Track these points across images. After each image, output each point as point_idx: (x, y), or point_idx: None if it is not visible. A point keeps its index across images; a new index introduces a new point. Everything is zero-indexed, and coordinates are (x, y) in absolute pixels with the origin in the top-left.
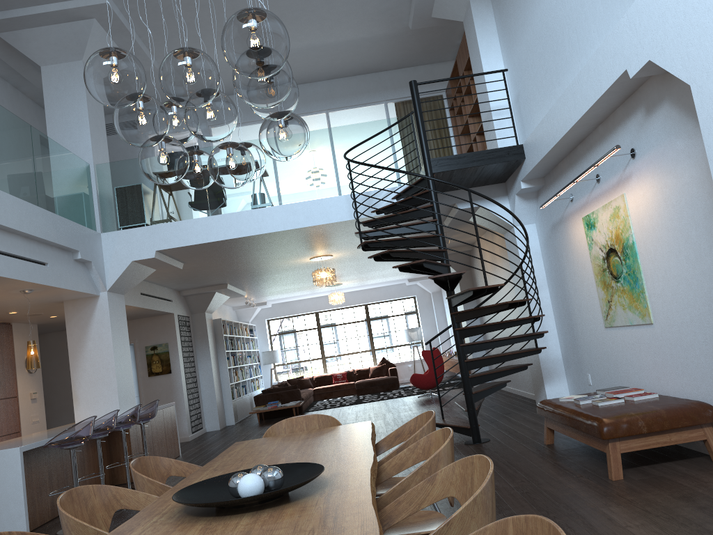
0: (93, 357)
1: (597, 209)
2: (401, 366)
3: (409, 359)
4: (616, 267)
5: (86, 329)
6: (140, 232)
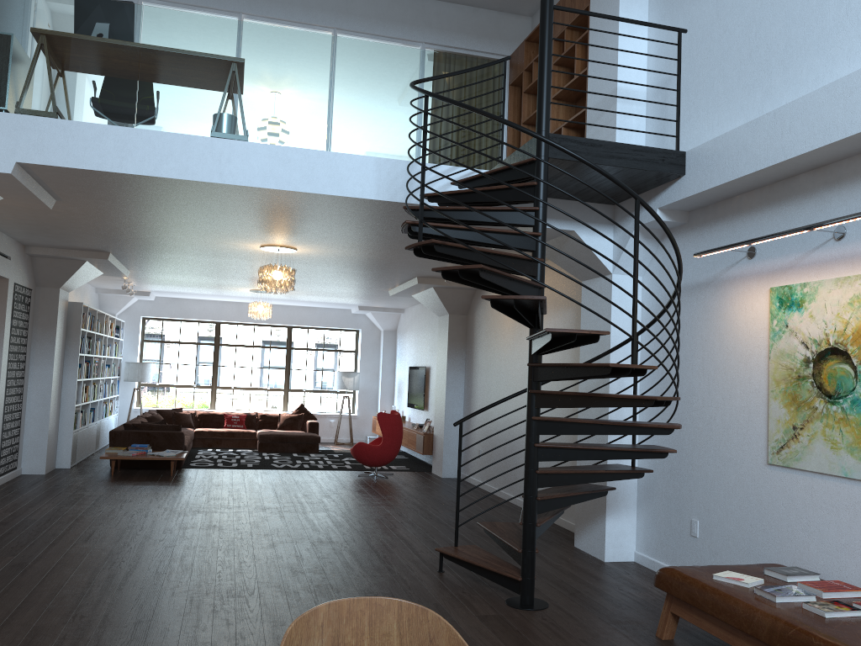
0: None
1: (818, 280)
2: (320, 420)
3: (332, 412)
4: (838, 379)
5: None
6: None
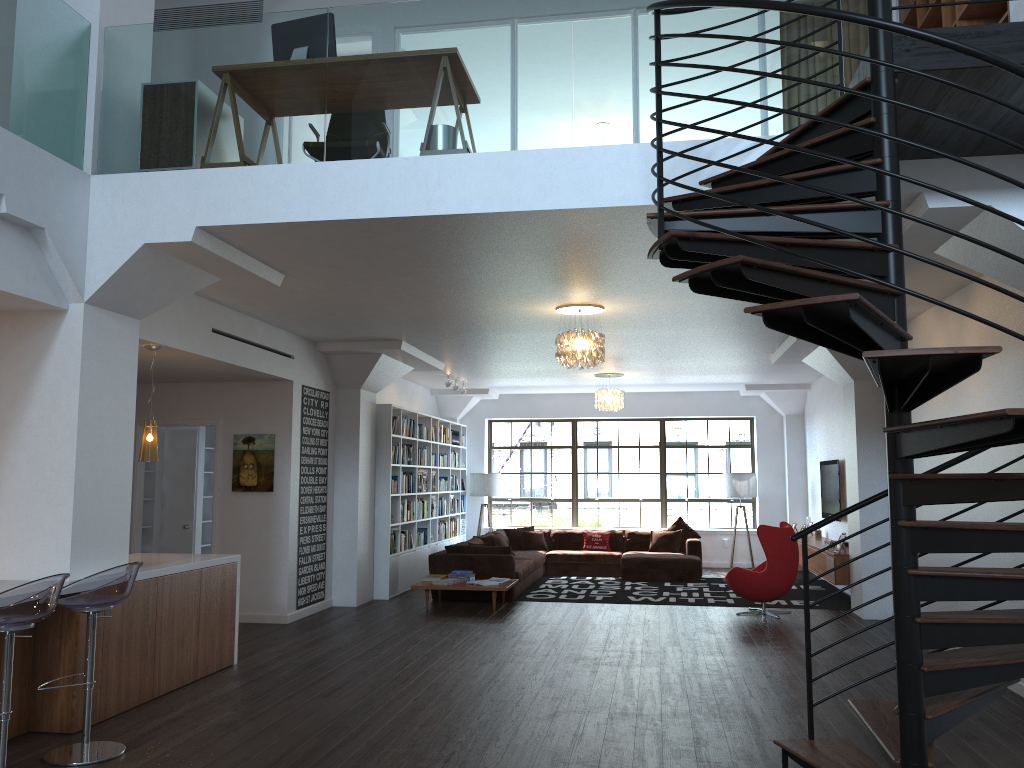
0: (36, 441)
1: None
2: (709, 538)
3: (725, 527)
4: None
5: (31, 380)
6: (171, 182)
